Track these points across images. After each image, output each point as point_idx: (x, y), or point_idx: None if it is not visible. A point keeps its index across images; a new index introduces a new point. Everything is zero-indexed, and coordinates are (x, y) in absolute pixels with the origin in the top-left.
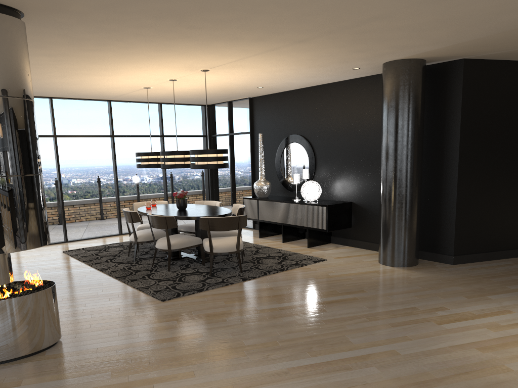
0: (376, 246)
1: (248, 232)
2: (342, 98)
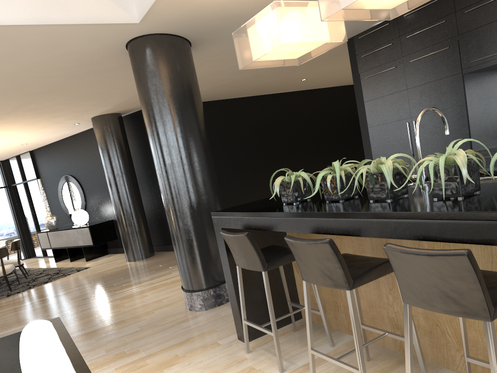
0: None
1: (51, 260)
2: (88, 143)
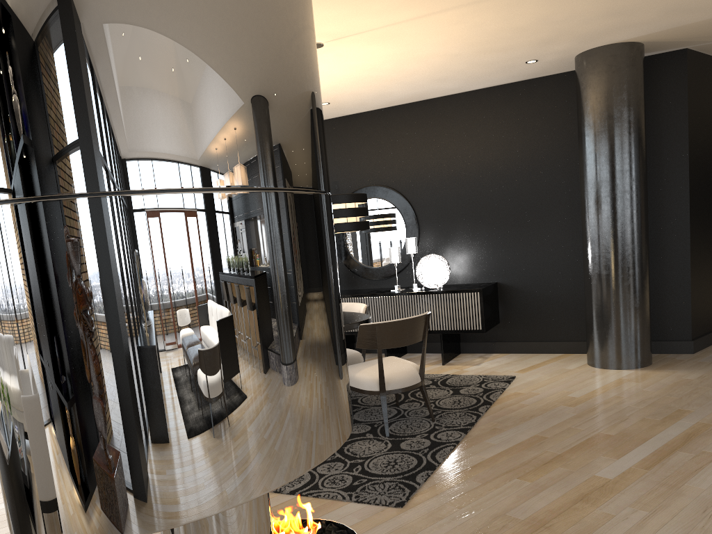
0: (550, 346)
1: None
2: (466, 120)
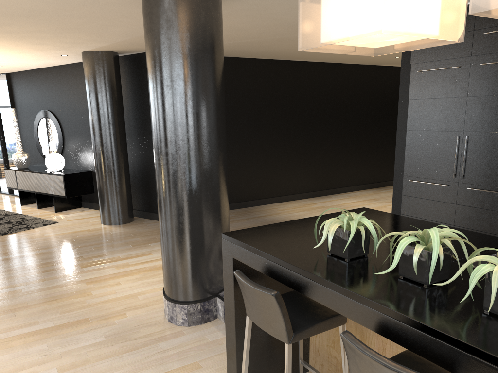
0: None
1: (17, 200)
2: (74, 79)
